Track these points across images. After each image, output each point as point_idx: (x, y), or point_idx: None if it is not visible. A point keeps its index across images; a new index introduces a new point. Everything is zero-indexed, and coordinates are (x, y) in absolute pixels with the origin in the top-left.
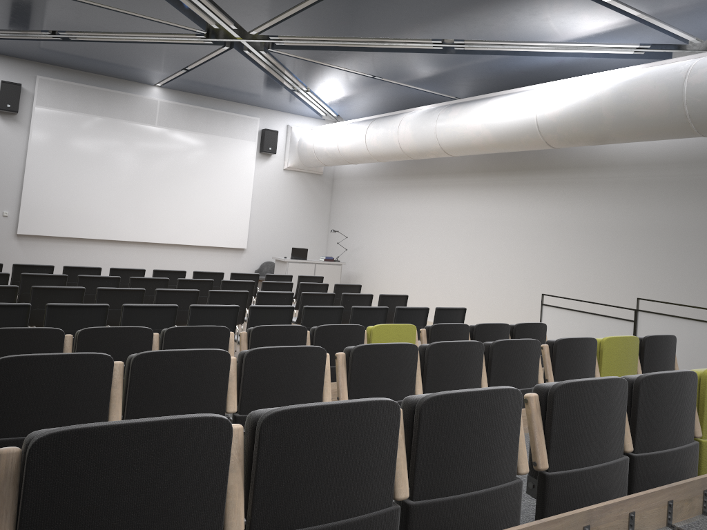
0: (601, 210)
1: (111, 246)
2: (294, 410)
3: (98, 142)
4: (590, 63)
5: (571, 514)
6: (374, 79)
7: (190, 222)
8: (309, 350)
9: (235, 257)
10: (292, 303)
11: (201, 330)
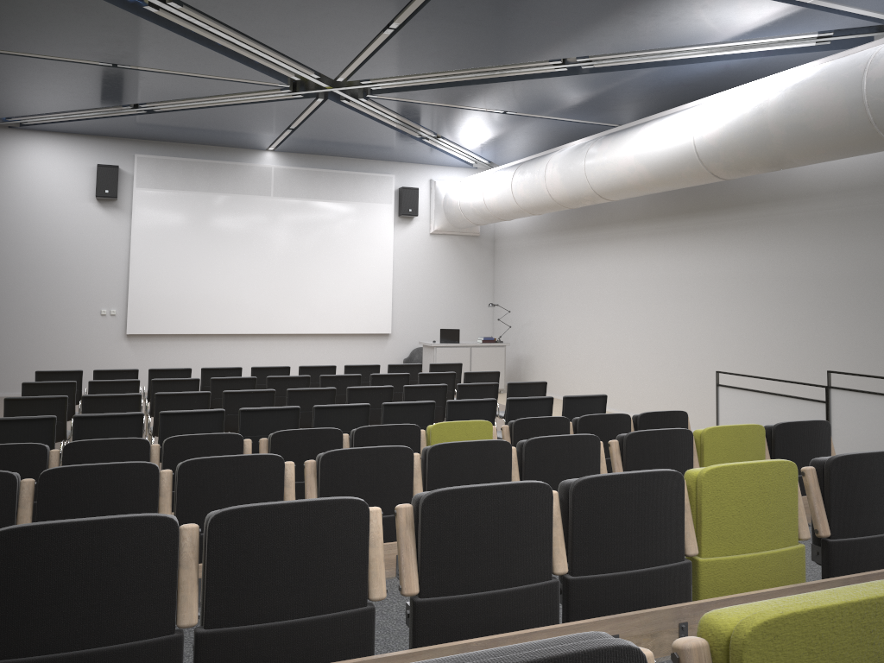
0: (802, 254)
1: (231, 340)
2: (23, 529)
3: (207, 222)
4: (766, 63)
5: (432, 648)
6: (507, 115)
7: (320, 306)
8: (259, 459)
9: (379, 344)
10: (392, 399)
11: (206, 438)
